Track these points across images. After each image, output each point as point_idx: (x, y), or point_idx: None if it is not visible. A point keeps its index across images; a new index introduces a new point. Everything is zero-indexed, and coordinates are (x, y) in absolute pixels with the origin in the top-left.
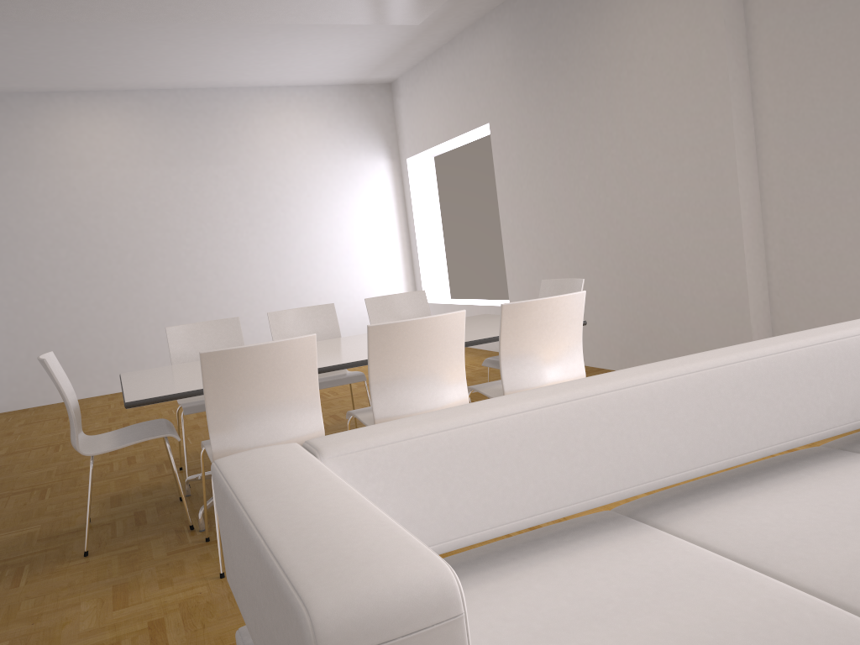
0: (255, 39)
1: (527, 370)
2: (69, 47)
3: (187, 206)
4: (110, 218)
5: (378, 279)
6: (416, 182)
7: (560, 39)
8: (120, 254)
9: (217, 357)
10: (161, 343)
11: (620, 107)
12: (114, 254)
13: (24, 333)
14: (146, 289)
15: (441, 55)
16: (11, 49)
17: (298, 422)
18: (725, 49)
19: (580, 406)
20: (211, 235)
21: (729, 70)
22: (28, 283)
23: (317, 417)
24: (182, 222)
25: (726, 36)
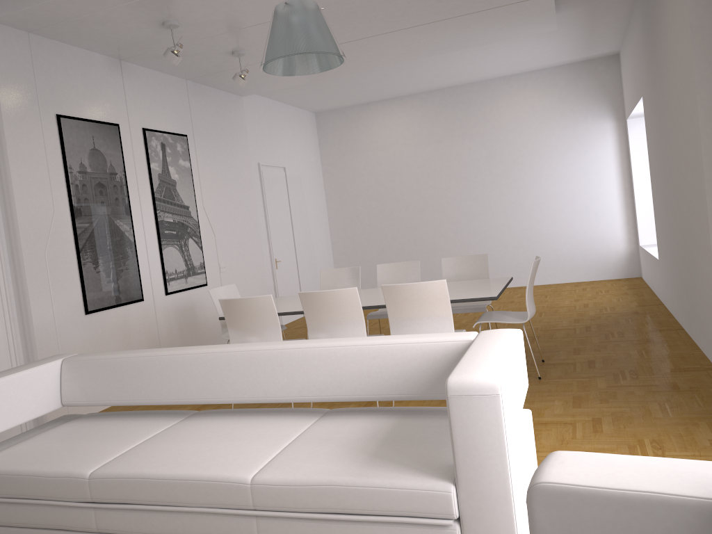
0: (458, 57)
1: (405, 329)
2: (349, 83)
3: (449, 170)
4: (400, 181)
5: (599, 223)
6: (636, 139)
7: (652, 29)
8: (406, 205)
9: (225, 302)
10: (430, 265)
11: (670, 95)
12: (402, 205)
13: (353, 254)
14: (421, 228)
15: (627, 33)
16: (321, 90)
17: (268, 340)
18: (692, 51)
19: (152, 359)
20: (464, 191)
21: (695, 71)
22: (355, 223)
23: (278, 339)
24: (445, 182)
25: (693, 39)
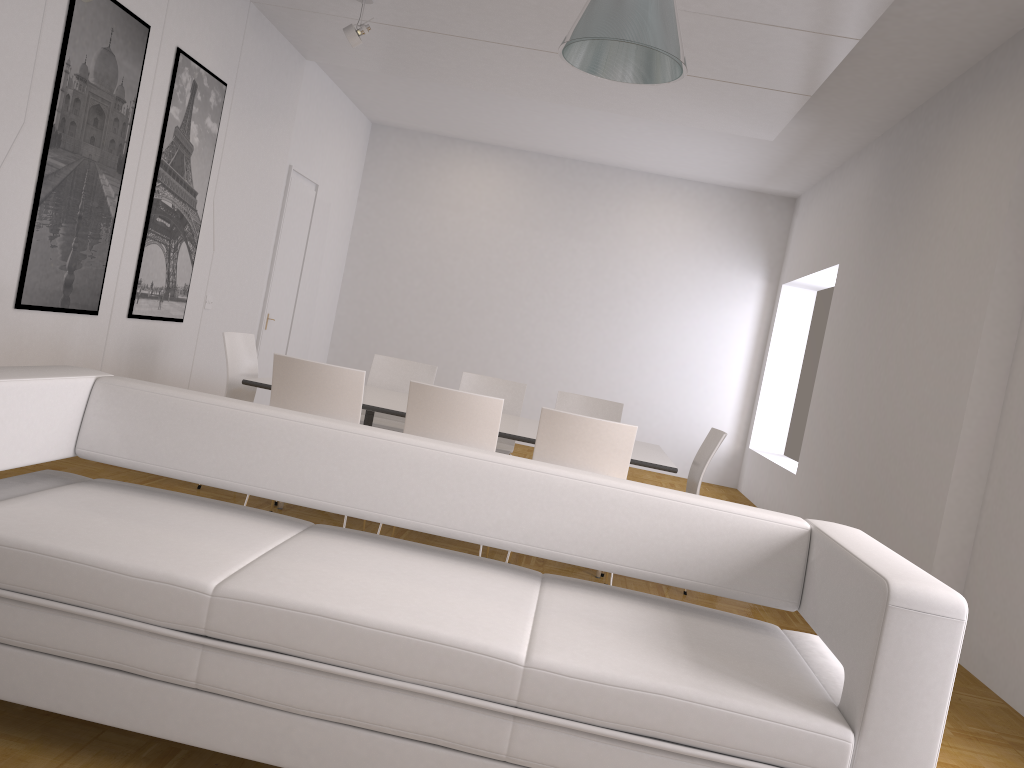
0: (620, 125)
1: None
2: (456, 102)
3: (537, 271)
4: (465, 263)
5: (707, 404)
6: (785, 313)
7: (905, 187)
8: (462, 299)
9: (284, 361)
10: None
11: (919, 277)
12: (458, 296)
13: (363, 342)
14: (474, 337)
15: (832, 178)
16: (411, 96)
17: None
18: (1001, 234)
19: (276, 423)
20: (549, 305)
21: (998, 261)
22: (381, 300)
23: None
24: (527, 285)
25: (1007, 220)
